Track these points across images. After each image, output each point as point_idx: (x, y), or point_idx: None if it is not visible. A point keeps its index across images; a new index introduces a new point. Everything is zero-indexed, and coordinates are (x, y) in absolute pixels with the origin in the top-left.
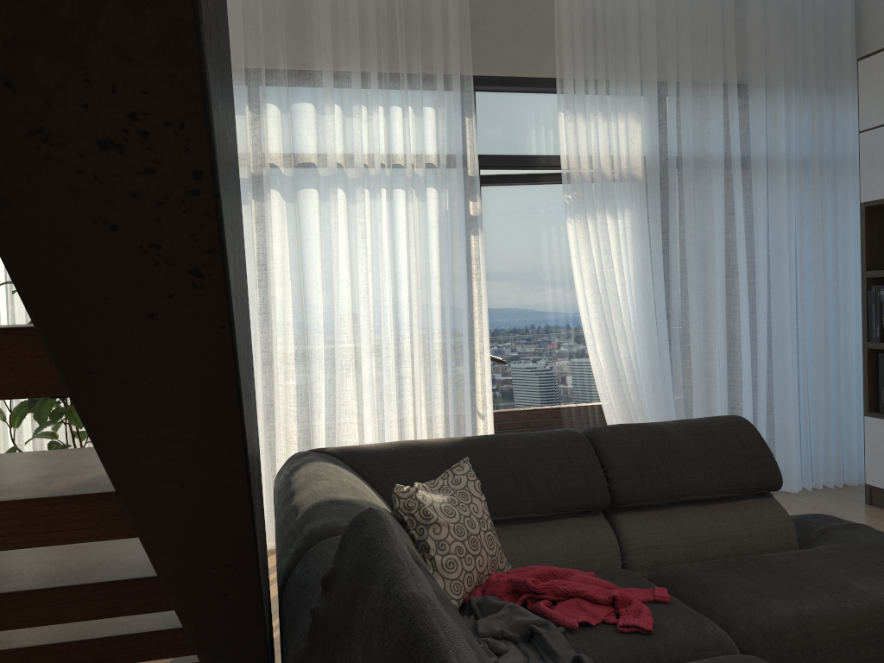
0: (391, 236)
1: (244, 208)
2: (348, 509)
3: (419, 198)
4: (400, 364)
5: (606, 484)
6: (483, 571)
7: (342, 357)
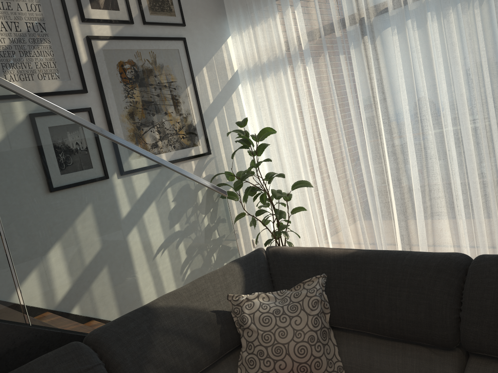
0: (451, 48)
1: (342, 57)
2: (132, 318)
3: (473, 7)
4: (478, 151)
5: (452, 324)
6: (285, 372)
7: (430, 149)
